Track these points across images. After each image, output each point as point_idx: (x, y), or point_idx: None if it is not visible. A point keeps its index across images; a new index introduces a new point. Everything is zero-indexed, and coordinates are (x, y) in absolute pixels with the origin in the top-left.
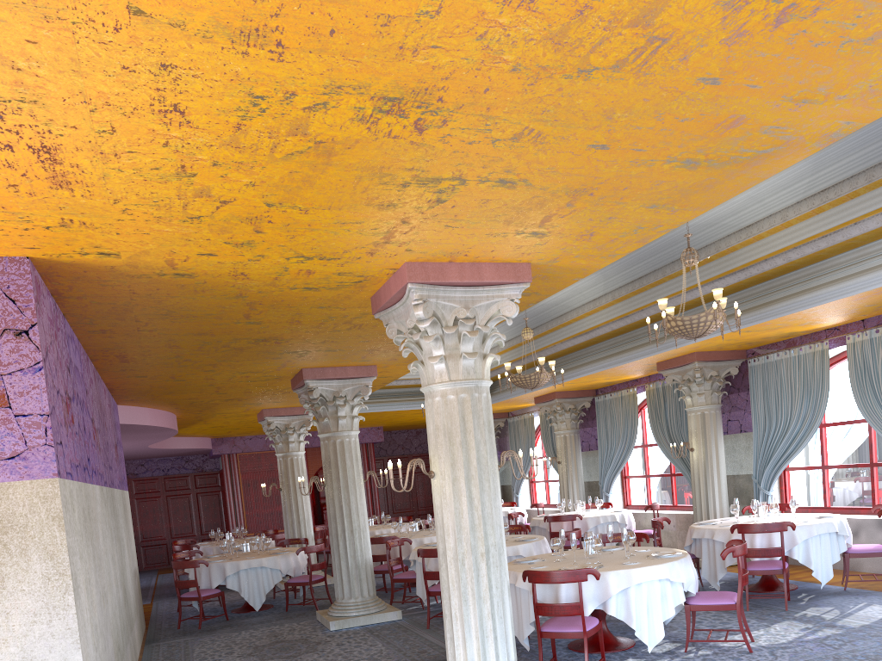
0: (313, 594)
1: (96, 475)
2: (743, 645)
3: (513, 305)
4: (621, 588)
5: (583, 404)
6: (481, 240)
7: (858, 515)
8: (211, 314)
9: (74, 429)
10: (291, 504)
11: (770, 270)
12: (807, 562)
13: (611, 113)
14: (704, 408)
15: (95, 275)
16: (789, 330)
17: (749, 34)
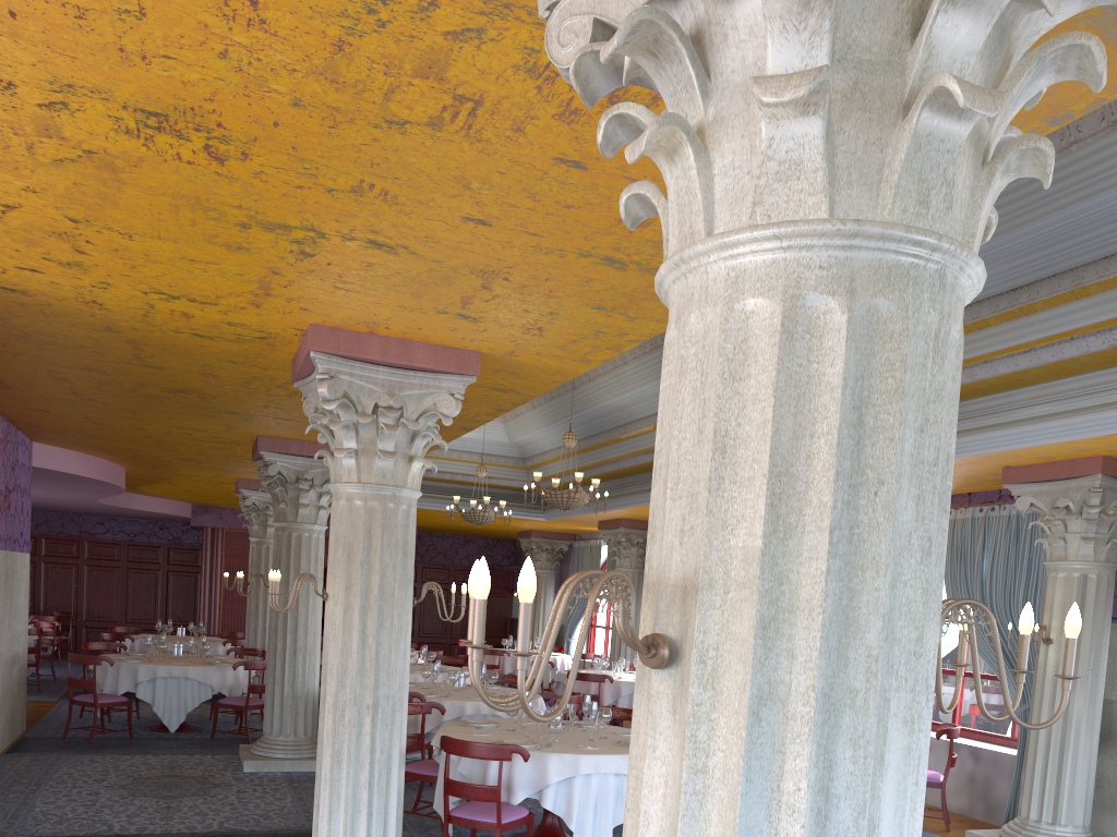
0: (247, 722)
1: None
2: None
3: (453, 402)
4: (563, 776)
5: None
6: (395, 312)
7: (934, 732)
8: (86, 347)
9: None
10: (258, 605)
11: None
12: None
13: (466, 181)
14: None
15: None
16: None
17: (586, 114)
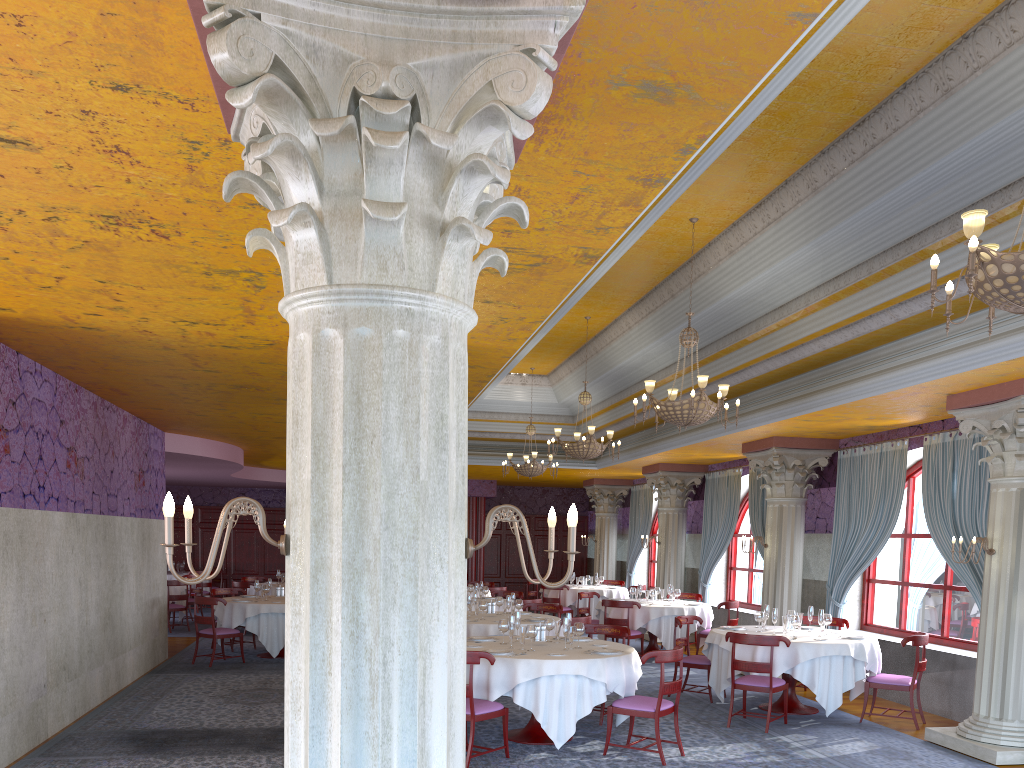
0: None
1: (59, 502)
2: (668, 757)
3: None
4: (529, 677)
5: (693, 480)
6: None
7: None
8: (159, 361)
9: (8, 459)
10: None
11: (812, 356)
12: (811, 684)
13: None
14: (783, 500)
15: (10, 324)
16: (861, 423)
17: None
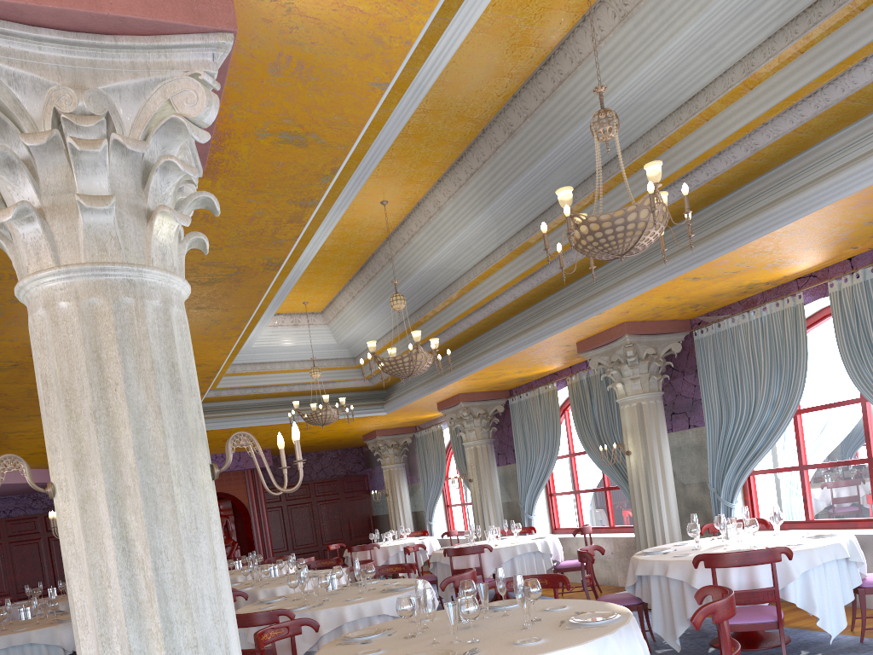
0: None
1: None
2: None
3: (200, 90)
4: None
5: (495, 408)
6: None
7: (855, 529)
8: None
9: None
10: None
11: (726, 174)
12: (809, 606)
13: None
14: (641, 397)
15: None
16: (750, 278)
17: None
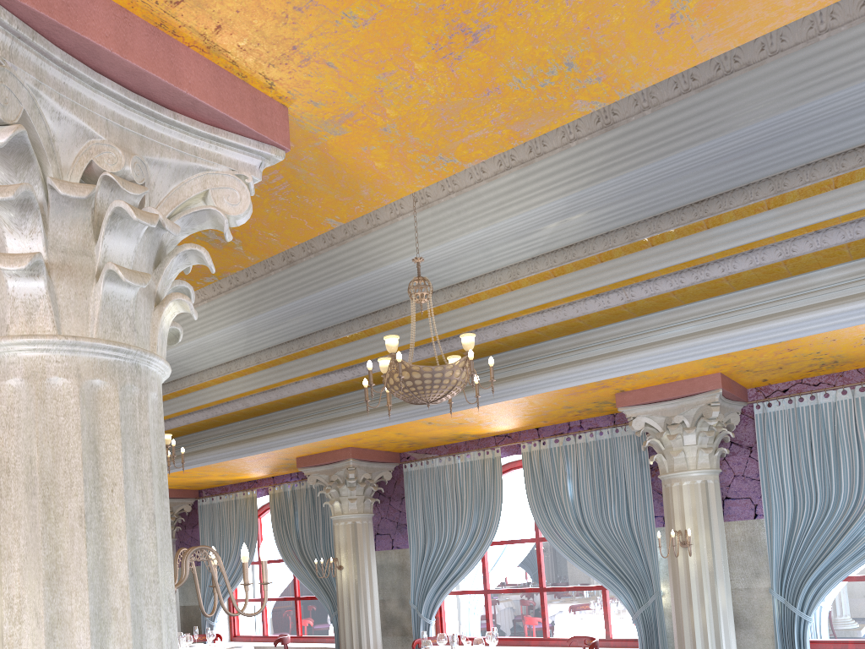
0: None
1: None
2: None
3: (244, 192)
4: None
5: (182, 506)
6: None
7: (529, 646)
8: None
9: None
10: None
11: (475, 346)
12: None
13: None
14: (357, 517)
15: None
16: (466, 429)
17: None
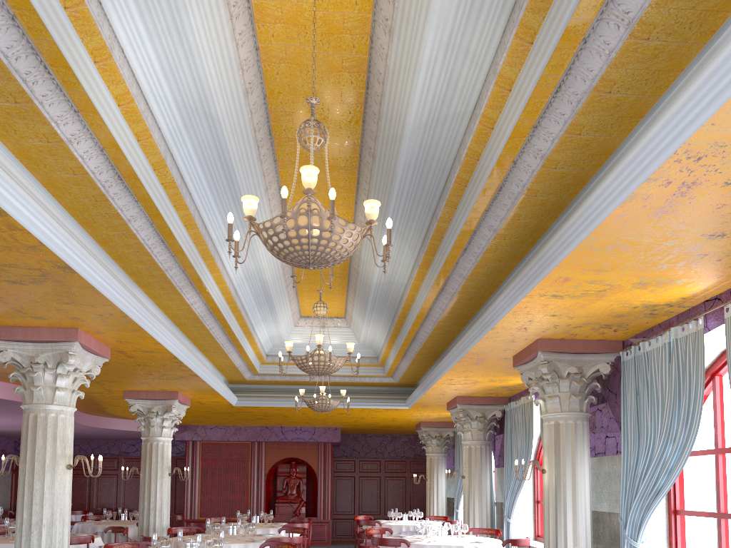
0: None
1: None
2: None
3: None
4: None
5: (494, 412)
6: None
7: None
8: None
9: None
10: (144, 491)
11: (535, 184)
12: None
13: None
14: (559, 416)
15: None
16: (633, 298)
17: None
